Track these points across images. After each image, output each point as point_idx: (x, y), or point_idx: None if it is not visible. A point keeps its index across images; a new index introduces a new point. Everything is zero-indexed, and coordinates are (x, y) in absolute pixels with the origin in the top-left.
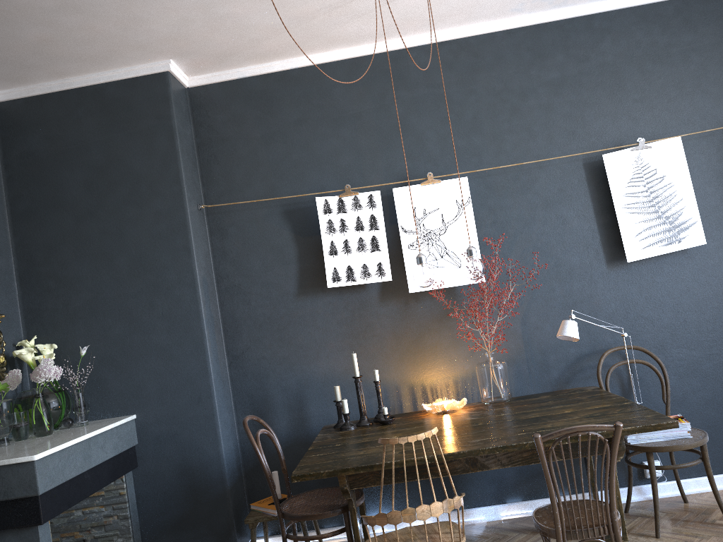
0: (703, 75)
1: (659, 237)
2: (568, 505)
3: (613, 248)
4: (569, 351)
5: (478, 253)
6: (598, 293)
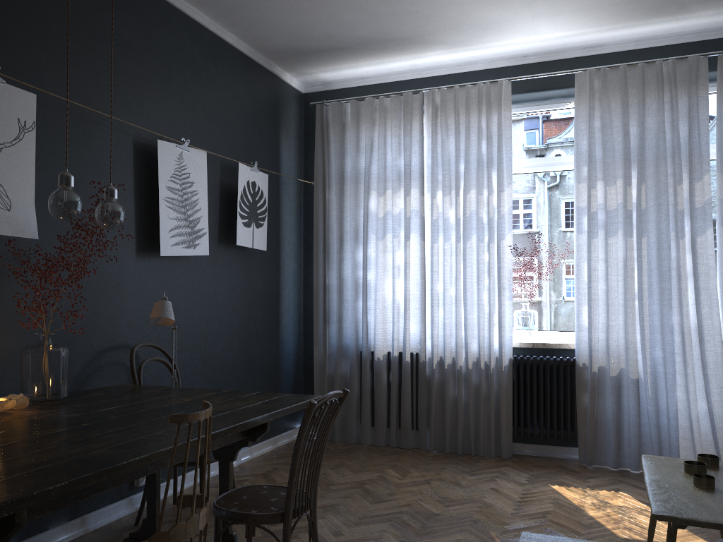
0: (216, 108)
1: (183, 238)
2: (238, 495)
3: (143, 239)
4: (93, 344)
5: (33, 199)
6: (125, 283)
